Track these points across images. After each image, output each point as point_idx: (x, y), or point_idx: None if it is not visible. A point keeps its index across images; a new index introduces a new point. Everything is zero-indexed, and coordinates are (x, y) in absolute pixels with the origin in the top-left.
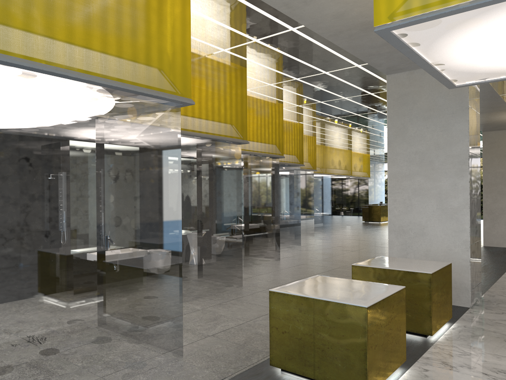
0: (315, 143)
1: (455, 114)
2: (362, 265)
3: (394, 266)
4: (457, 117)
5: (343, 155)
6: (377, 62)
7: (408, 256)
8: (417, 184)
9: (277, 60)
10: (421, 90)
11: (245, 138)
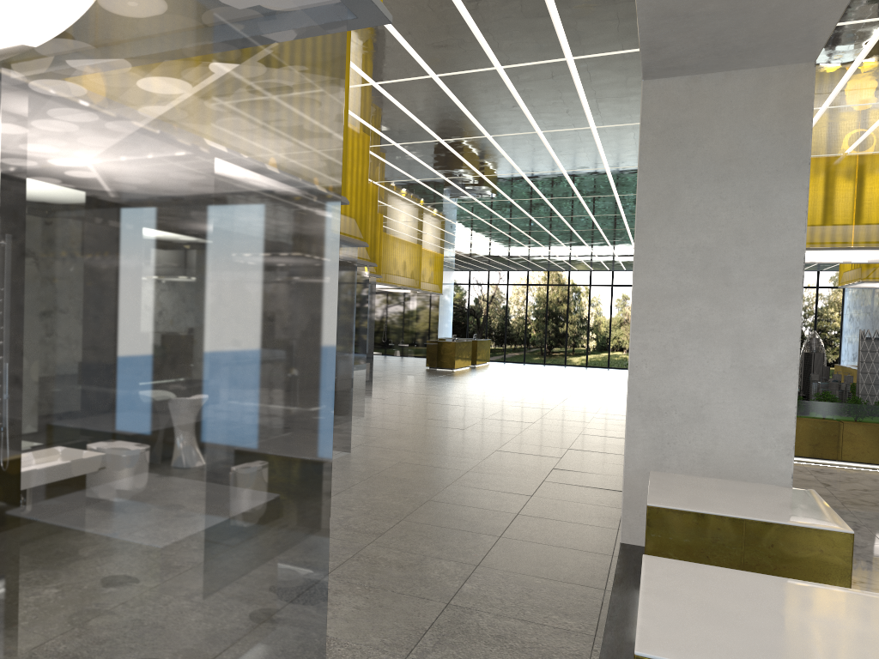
0: (381, 226)
1: (782, 172)
2: (676, 508)
3: (745, 510)
4: (786, 180)
5: (411, 253)
6: (661, 40)
7: (667, 462)
8: (693, 315)
9: (429, 15)
10: (713, 119)
11: (343, 191)
